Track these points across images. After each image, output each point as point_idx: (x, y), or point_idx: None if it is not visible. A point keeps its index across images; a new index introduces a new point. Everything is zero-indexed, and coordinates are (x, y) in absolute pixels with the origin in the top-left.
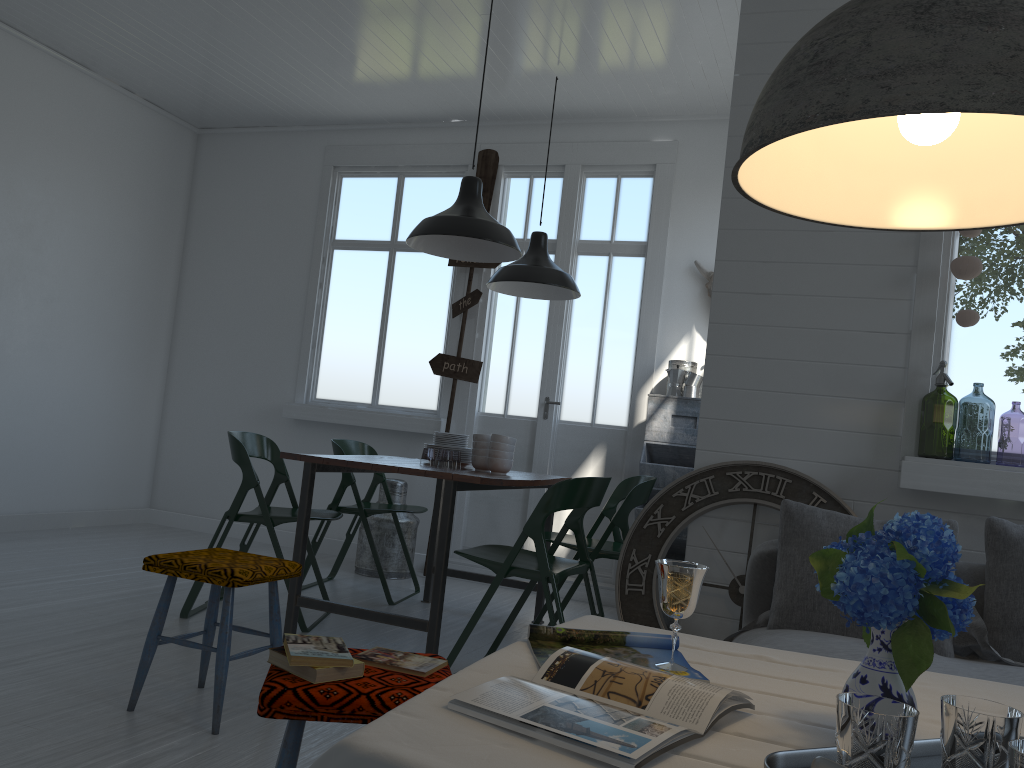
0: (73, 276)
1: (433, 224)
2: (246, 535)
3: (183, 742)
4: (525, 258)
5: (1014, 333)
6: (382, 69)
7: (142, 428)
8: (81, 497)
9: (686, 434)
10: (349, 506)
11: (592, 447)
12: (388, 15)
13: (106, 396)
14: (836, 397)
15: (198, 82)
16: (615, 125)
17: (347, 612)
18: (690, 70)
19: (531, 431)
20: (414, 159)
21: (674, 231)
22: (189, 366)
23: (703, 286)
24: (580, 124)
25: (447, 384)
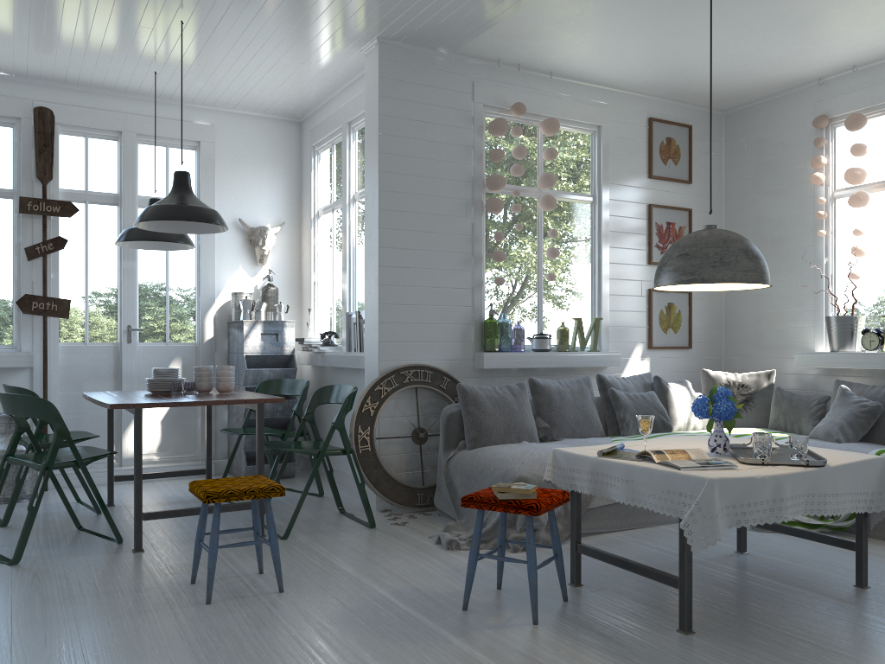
0: None
1: (181, 212)
2: None
3: (284, 600)
4: None
5: (508, 286)
6: None
7: None
8: None
9: (272, 346)
10: None
11: (170, 361)
12: (50, 5)
13: None
14: (444, 324)
15: None
16: (162, 104)
17: (191, 513)
18: (256, 87)
19: (115, 354)
20: None
21: (219, 194)
22: None
23: (244, 237)
24: (131, 98)
25: (26, 320)
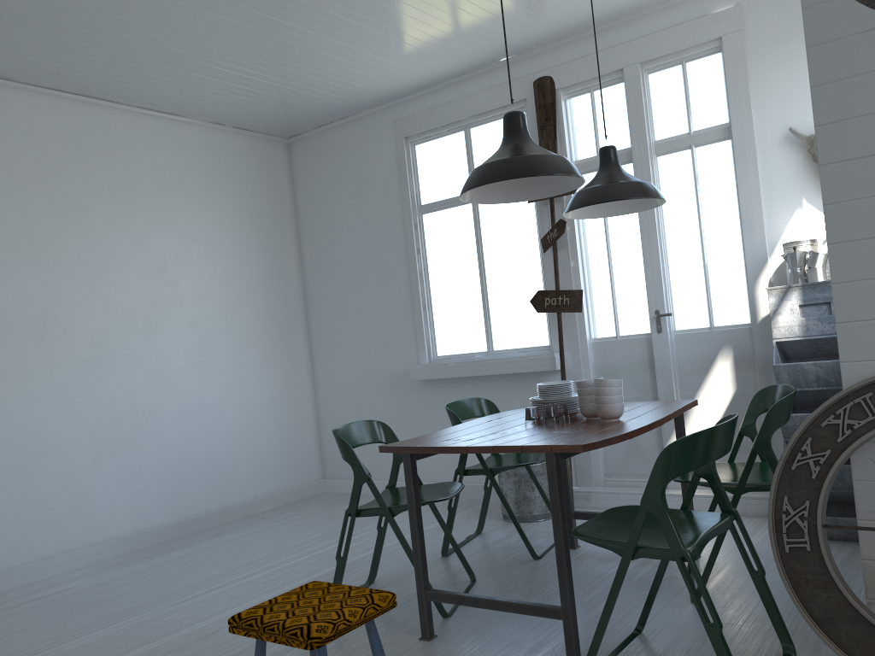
0: (209, 298)
1: (480, 174)
2: (380, 518)
3: None
4: (597, 178)
5: None
6: (417, 31)
7: (300, 412)
8: (262, 484)
9: (821, 323)
10: (476, 466)
11: (716, 352)
12: None
13: (262, 393)
14: None
15: (267, 98)
16: (667, 10)
17: (476, 604)
18: None
19: (648, 347)
20: (474, 108)
21: (758, 102)
22: (326, 349)
23: (805, 153)
24: (629, 21)
25: (553, 318)
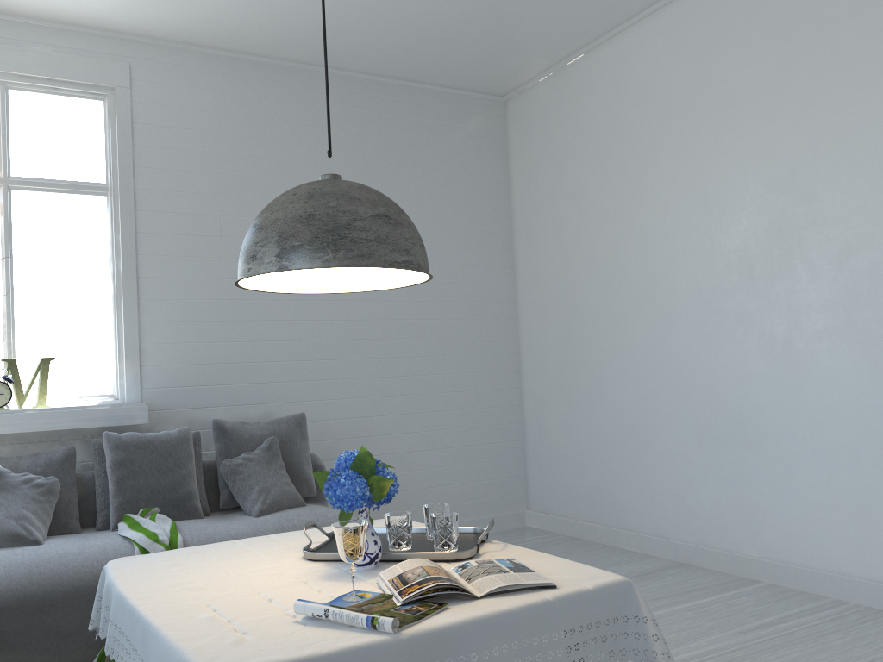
0: None
1: None
2: None
3: None
4: None
5: None
6: None
7: None
8: None
9: None
10: None
11: None
12: None
13: None
14: None
15: None
16: None
17: None
18: None
19: None
20: None
21: None
22: None
23: None
24: None
25: None
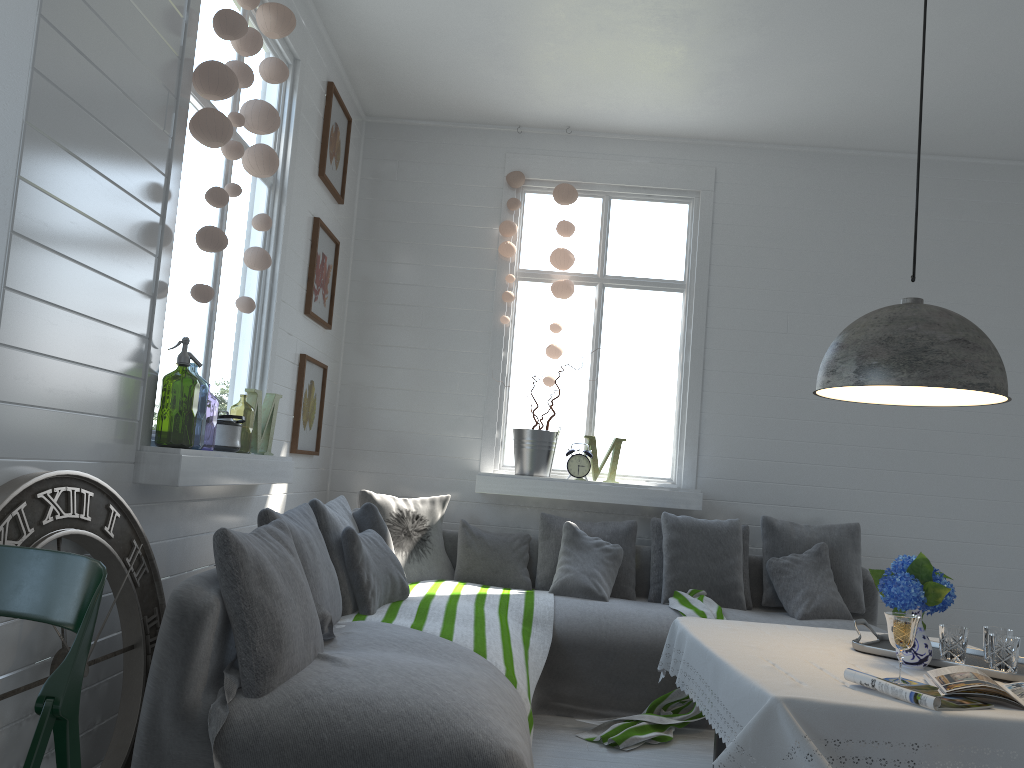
0: None
1: None
2: None
3: None
4: None
5: (180, 307)
6: None
7: None
8: None
9: None
10: None
11: None
12: None
13: None
14: (105, 371)
15: None
16: None
17: None
18: None
19: None
20: None
21: None
22: None
23: None
24: None
25: None
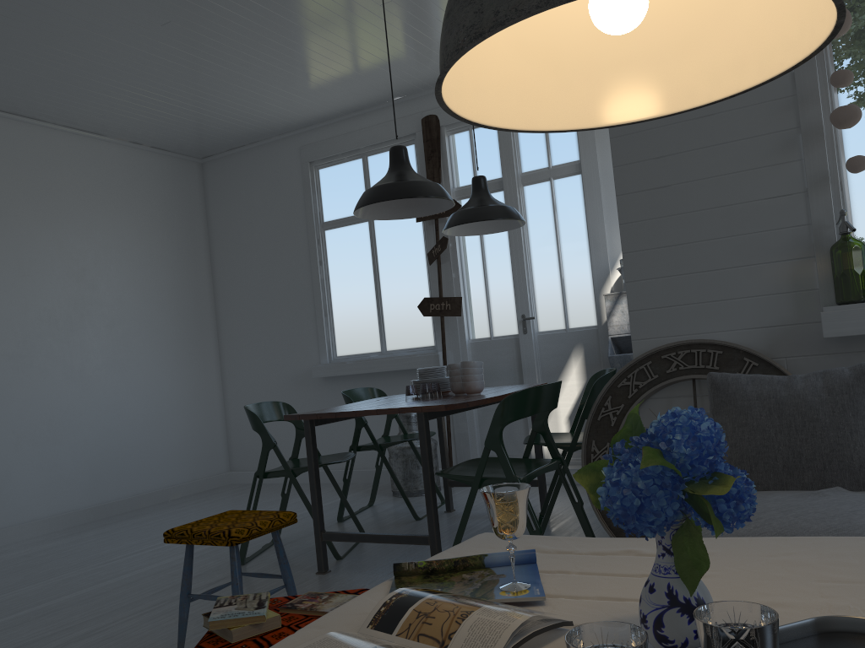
0: (126, 302)
1: (370, 195)
2: (284, 486)
3: None
4: (470, 202)
5: None
6: (320, 72)
7: (209, 409)
8: (172, 474)
9: None
10: (368, 443)
11: (571, 349)
12: (307, 27)
13: (174, 390)
14: (749, 266)
15: (185, 122)
16: None
17: (363, 539)
18: None
19: (516, 346)
20: (371, 139)
21: (601, 145)
22: (235, 352)
23: None
24: None
25: (438, 322)
